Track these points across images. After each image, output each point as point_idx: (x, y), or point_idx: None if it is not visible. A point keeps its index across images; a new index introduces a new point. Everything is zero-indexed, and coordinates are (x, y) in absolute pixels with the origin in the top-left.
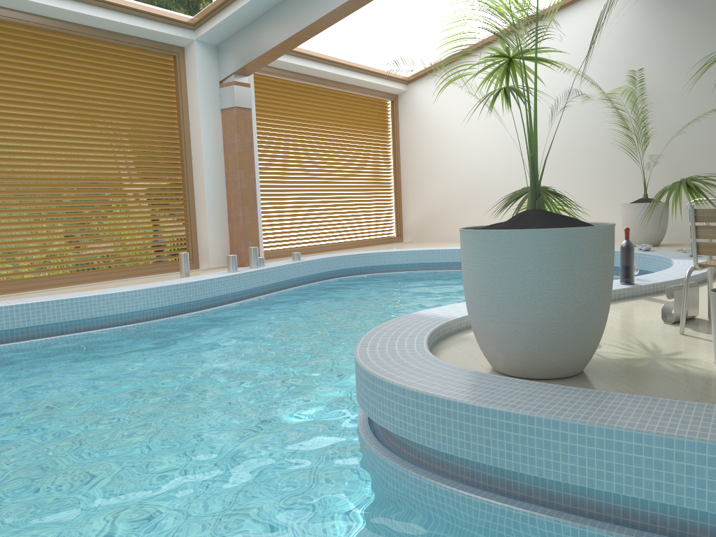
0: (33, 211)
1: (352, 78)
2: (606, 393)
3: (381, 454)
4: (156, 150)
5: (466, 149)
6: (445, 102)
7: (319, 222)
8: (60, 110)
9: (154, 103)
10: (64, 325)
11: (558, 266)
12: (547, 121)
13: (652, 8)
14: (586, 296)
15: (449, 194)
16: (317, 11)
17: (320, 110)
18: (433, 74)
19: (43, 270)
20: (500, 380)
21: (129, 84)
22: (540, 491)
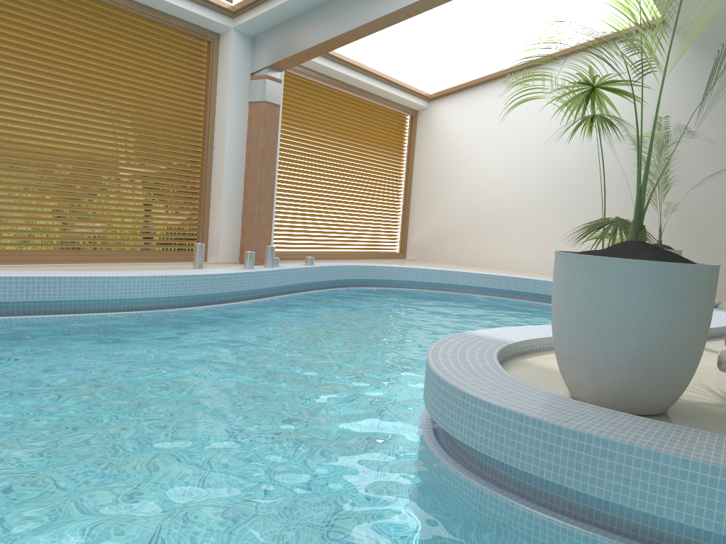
0: (48, 181)
1: (377, 88)
2: (720, 436)
3: (463, 475)
4: (178, 135)
5: (481, 174)
6: (465, 124)
7: (327, 229)
8: (88, 80)
9: (182, 87)
10: (78, 304)
11: (668, 301)
12: (567, 156)
13: (683, 58)
14: (690, 335)
15: (459, 216)
16: (364, 16)
17: (342, 116)
18: (456, 95)
19: (50, 244)
20: (602, 410)
21: (160, 64)
22: (648, 530)
